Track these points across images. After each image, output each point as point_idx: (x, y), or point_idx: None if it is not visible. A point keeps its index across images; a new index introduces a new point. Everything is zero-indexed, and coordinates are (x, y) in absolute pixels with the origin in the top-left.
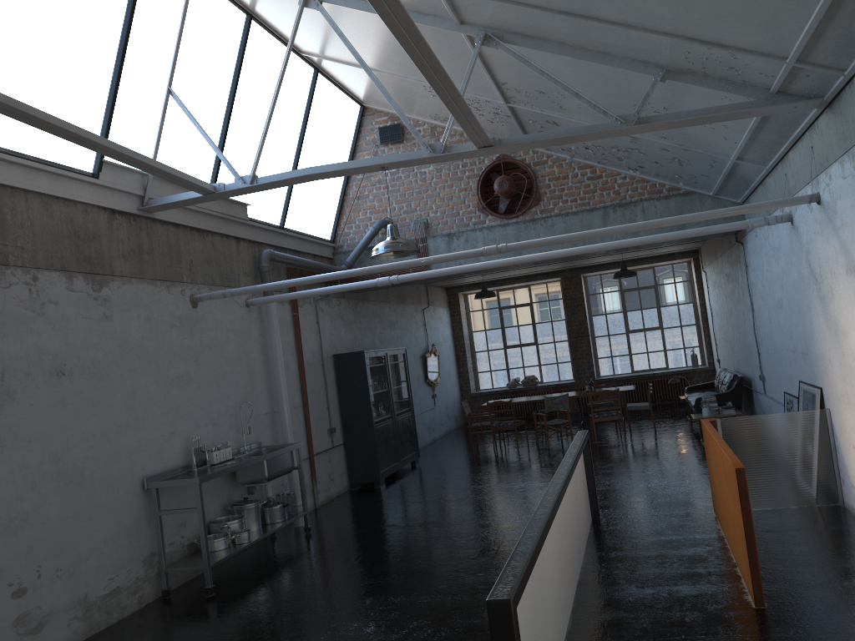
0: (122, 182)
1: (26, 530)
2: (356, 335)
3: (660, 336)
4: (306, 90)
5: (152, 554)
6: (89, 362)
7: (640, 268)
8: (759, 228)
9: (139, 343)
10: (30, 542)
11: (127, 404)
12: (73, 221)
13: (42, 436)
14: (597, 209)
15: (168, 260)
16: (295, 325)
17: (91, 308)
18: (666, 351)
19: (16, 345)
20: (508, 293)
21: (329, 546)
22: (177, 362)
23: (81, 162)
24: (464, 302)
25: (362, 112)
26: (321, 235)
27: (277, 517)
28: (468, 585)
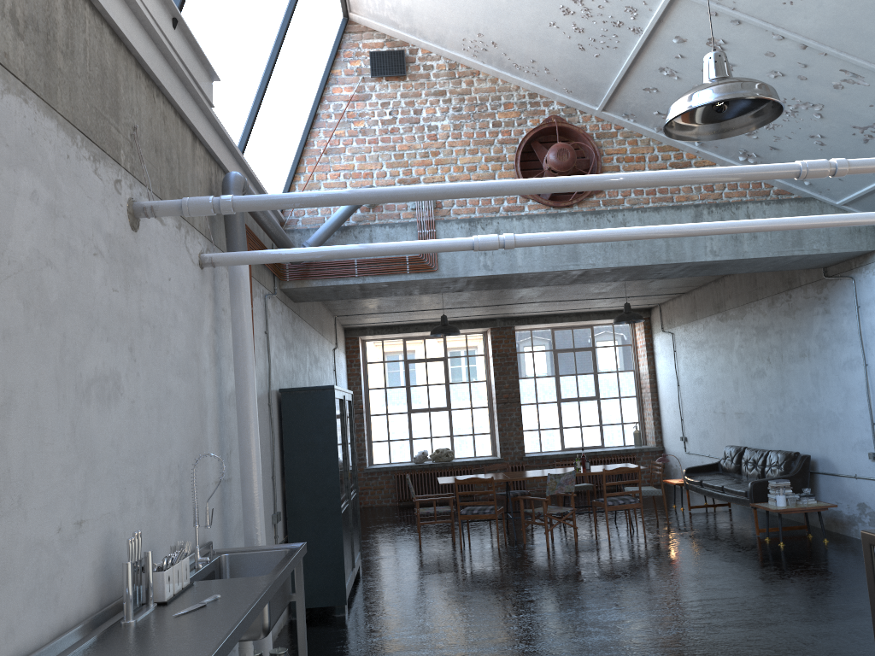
0: None
1: None
2: (294, 365)
3: (596, 408)
4: None
5: None
6: None
7: (578, 325)
8: None
9: (28, 265)
10: None
11: None
12: None
13: None
14: (686, 206)
15: (98, 99)
16: None
17: None
18: (602, 426)
19: None
20: (418, 343)
21: None
22: (99, 343)
23: None
24: (361, 350)
25: (345, 26)
26: None
27: None
28: None
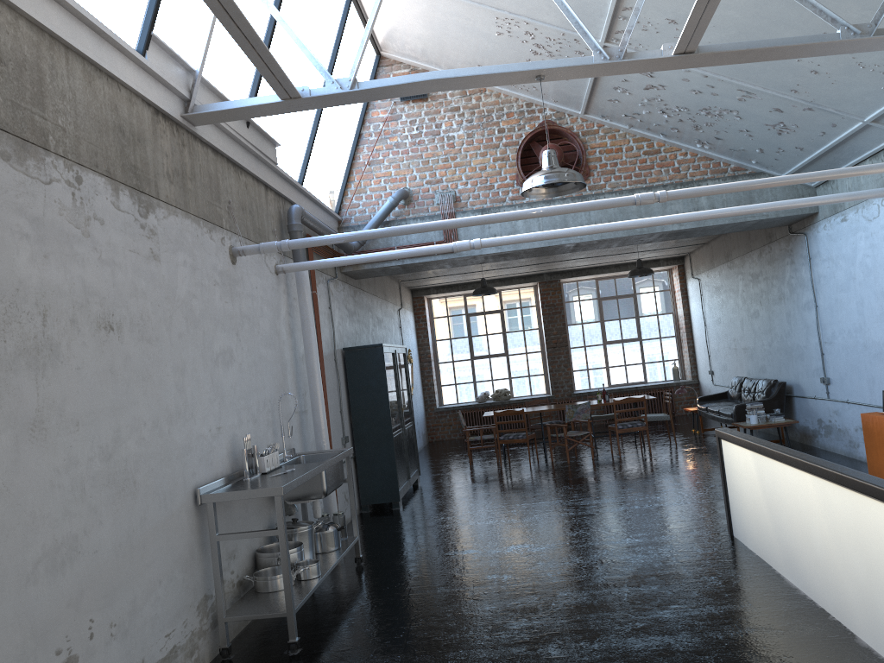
0: (168, 72)
1: (75, 563)
2: (357, 328)
3: (639, 348)
4: (338, 16)
5: (205, 597)
6: (138, 316)
7: (619, 275)
8: (854, 209)
9: (185, 299)
10: (80, 582)
11: (176, 382)
12: (117, 110)
13: (90, 418)
14: (656, 187)
15: (208, 195)
16: (315, 306)
17: (138, 239)
18: (645, 364)
19: (59, 273)
20: (477, 298)
21: (408, 579)
22: (220, 333)
23: (126, 29)
24: (428, 307)
25: (378, 61)
26: (329, 204)
27: (332, 543)
28: (676, 621)
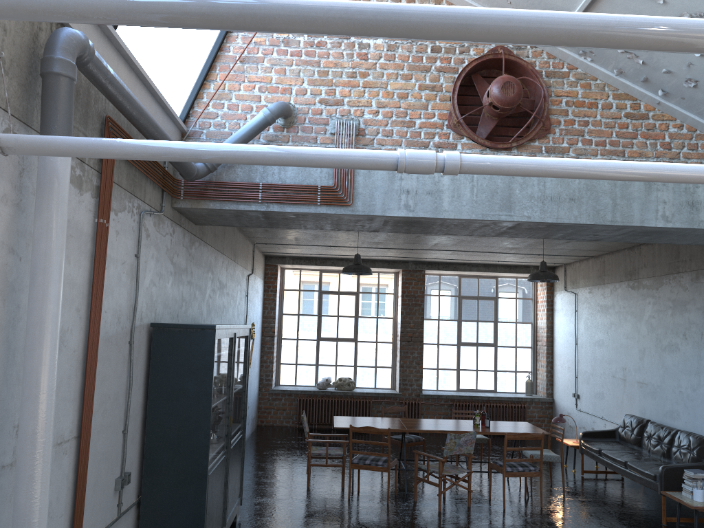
0: None
1: None
2: (185, 293)
3: (493, 354)
4: None
5: None
6: None
7: (484, 275)
8: None
9: None
10: None
11: None
12: None
13: None
14: None
15: None
16: (99, 246)
17: None
18: (497, 372)
19: None
20: (333, 276)
21: None
22: None
23: None
24: (280, 277)
25: None
26: (170, 100)
27: None
28: None
